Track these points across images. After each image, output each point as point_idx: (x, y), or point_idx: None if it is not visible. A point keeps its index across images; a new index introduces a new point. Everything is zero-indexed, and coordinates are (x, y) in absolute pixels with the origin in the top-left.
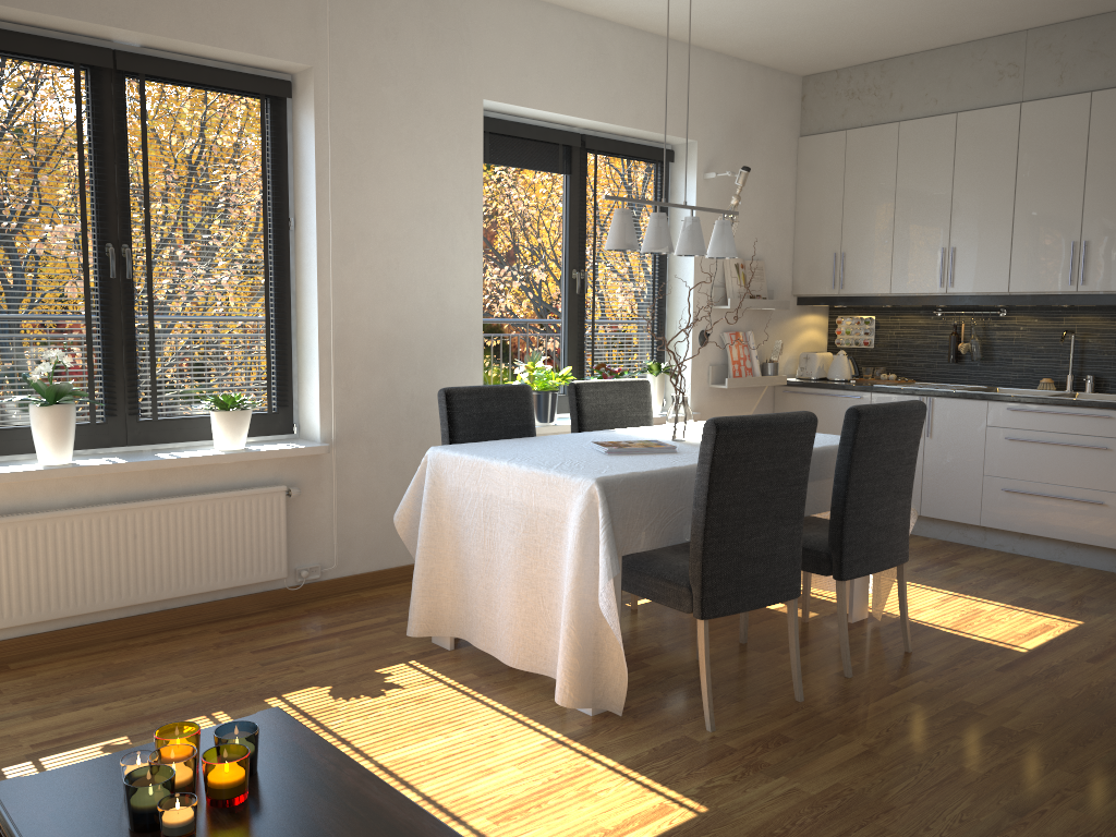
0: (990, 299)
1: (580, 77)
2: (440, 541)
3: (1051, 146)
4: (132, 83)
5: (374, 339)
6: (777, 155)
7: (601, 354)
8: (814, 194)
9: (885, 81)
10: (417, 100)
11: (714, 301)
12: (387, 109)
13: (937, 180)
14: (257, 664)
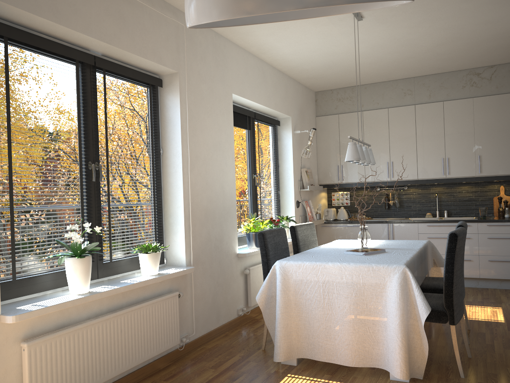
0: (408, 182)
1: (259, 86)
2: (290, 308)
3: (429, 121)
4: (97, 74)
5: (202, 210)
6: (311, 124)
7: (261, 214)
8: (325, 140)
9: (354, 94)
10: (212, 92)
11: (299, 187)
12: (203, 95)
13: (382, 134)
14: None
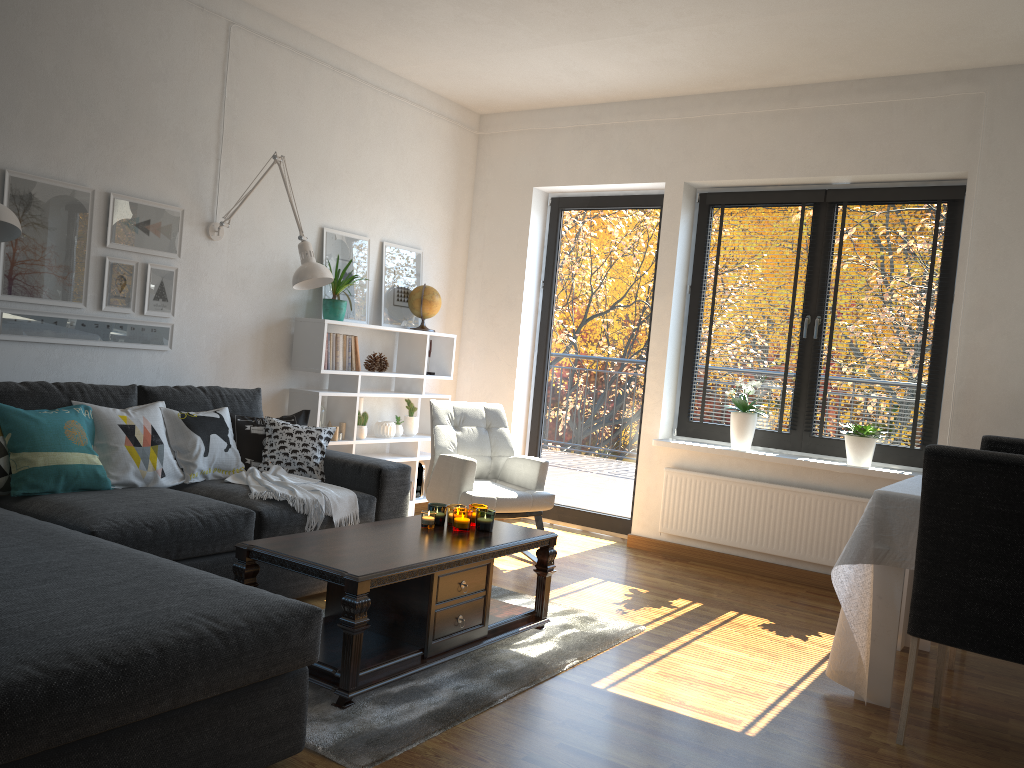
0: None
1: None
2: None
3: None
4: (842, 208)
5: (1003, 396)
6: None
7: None
8: None
9: None
10: None
11: None
12: None
13: None
14: (776, 604)
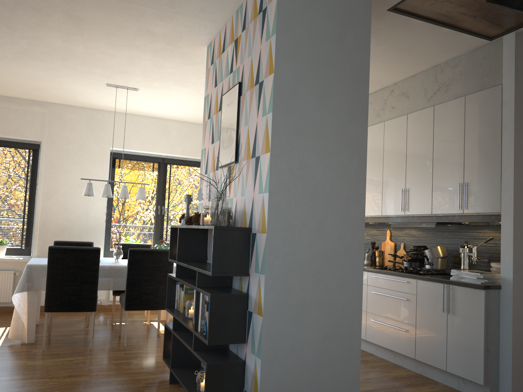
0: None
1: (155, 139)
2: None
3: None
4: None
5: (57, 225)
6: None
7: None
8: None
9: None
10: (82, 149)
11: None
12: (69, 152)
13: None
14: None
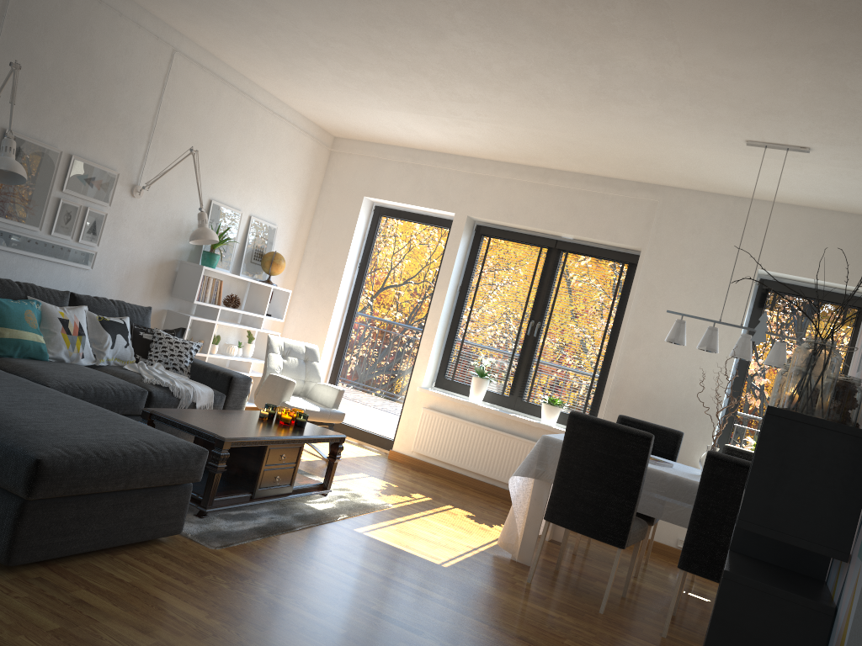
0: None
1: (856, 258)
2: None
3: None
4: (565, 254)
5: (639, 393)
6: None
7: None
8: None
9: None
10: (705, 267)
11: None
12: (682, 271)
13: None
14: (479, 506)
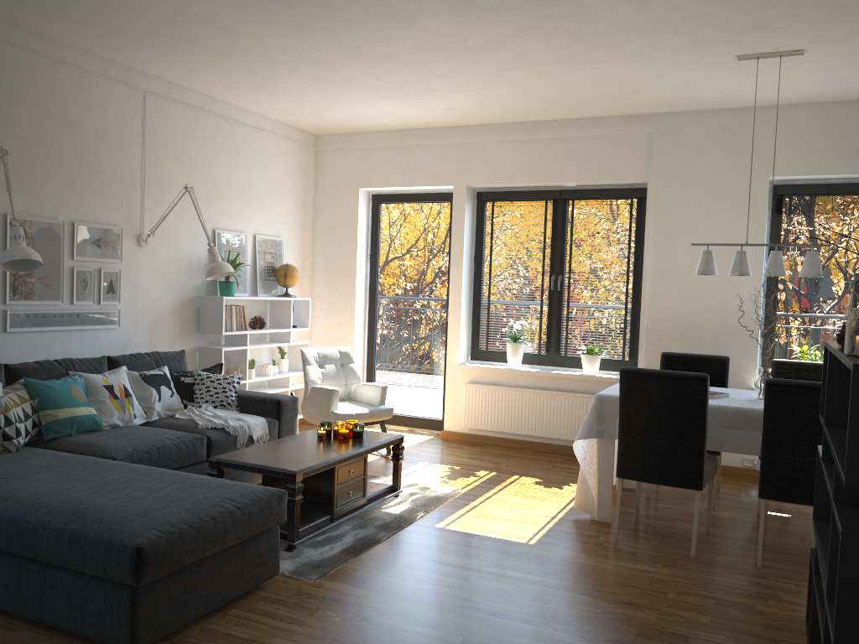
0: None
1: None
2: None
3: None
4: (571, 202)
5: (675, 324)
6: None
7: None
8: None
9: None
10: (715, 186)
11: None
12: (693, 195)
13: None
14: (543, 468)
